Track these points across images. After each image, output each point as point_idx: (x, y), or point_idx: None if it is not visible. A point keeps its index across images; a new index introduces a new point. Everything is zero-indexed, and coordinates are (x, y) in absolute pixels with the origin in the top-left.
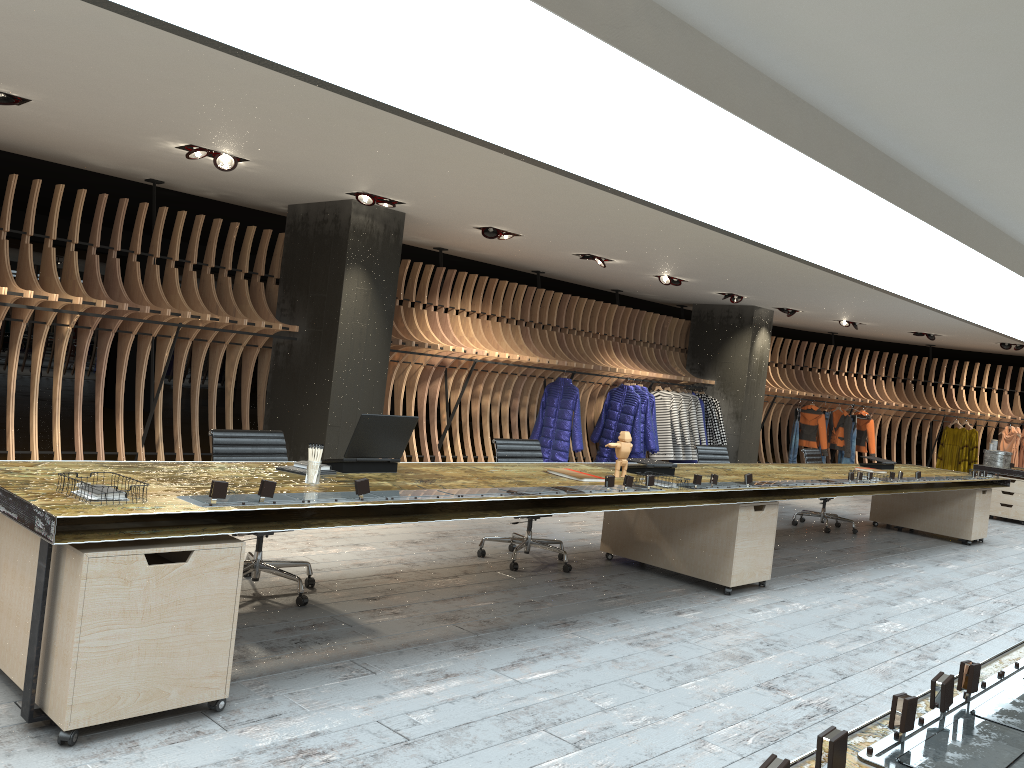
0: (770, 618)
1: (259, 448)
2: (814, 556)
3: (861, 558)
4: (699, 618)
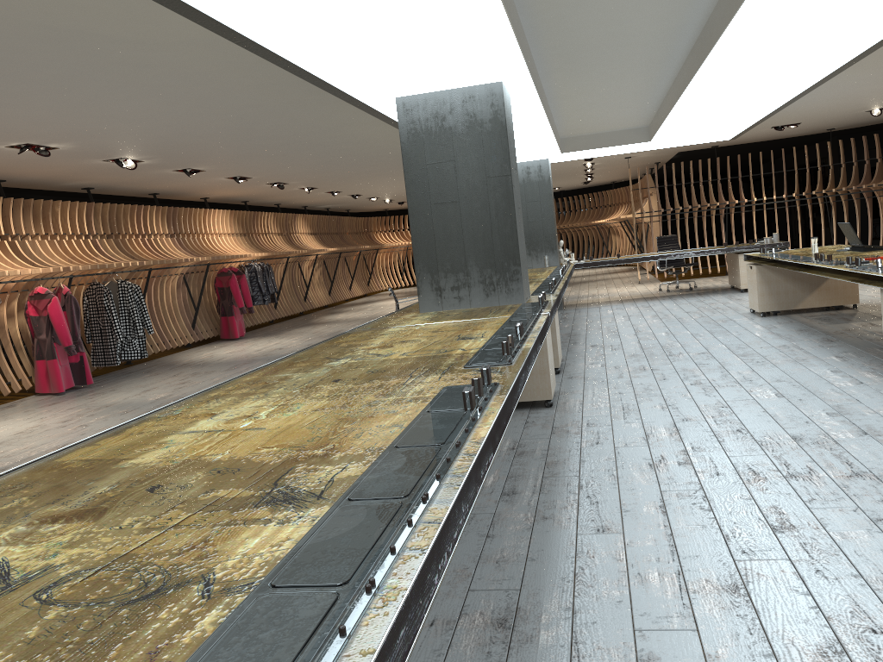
0: (812, 371)
1: None
2: None
3: None
4: (823, 359)
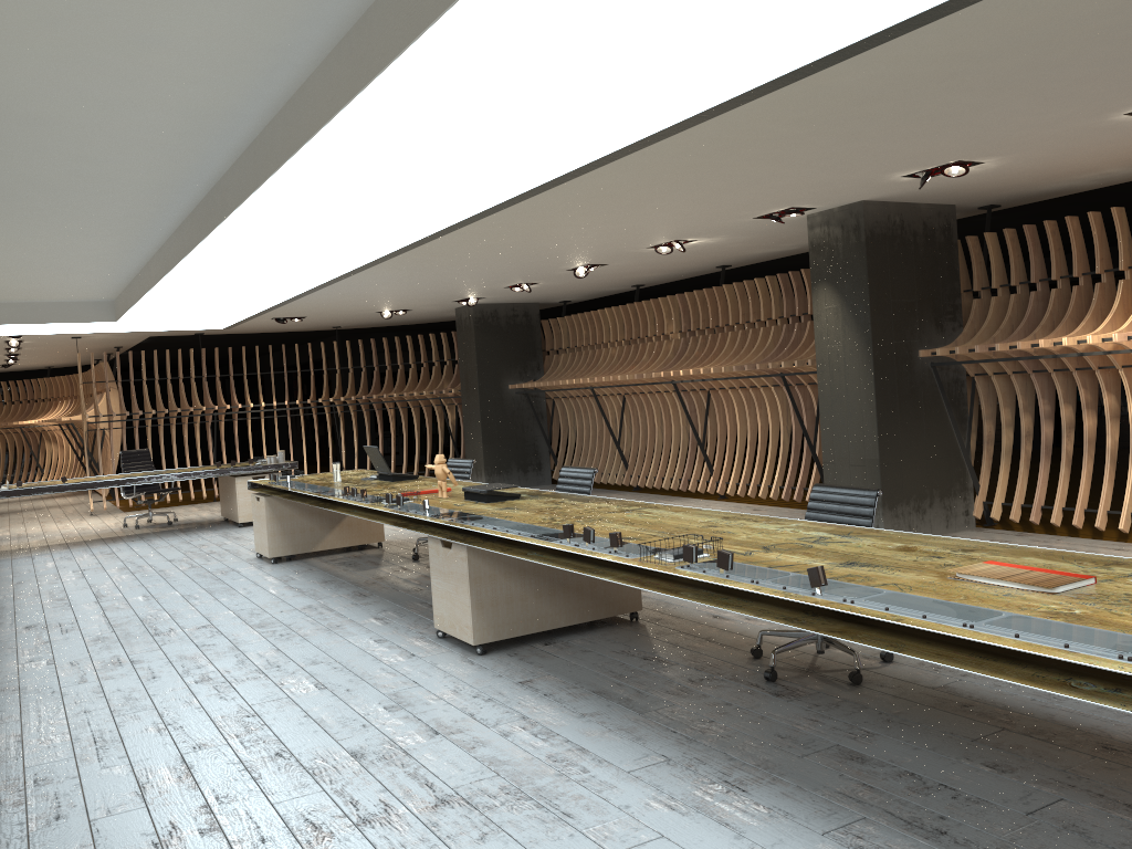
0: (353, 643)
1: (460, 469)
2: (740, 718)
3: (772, 764)
4: (362, 623)
